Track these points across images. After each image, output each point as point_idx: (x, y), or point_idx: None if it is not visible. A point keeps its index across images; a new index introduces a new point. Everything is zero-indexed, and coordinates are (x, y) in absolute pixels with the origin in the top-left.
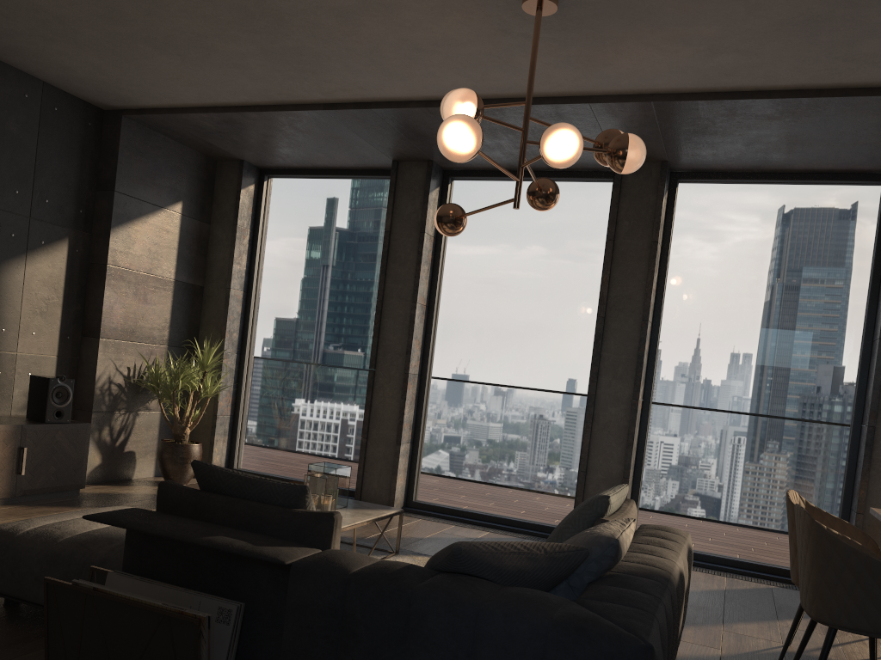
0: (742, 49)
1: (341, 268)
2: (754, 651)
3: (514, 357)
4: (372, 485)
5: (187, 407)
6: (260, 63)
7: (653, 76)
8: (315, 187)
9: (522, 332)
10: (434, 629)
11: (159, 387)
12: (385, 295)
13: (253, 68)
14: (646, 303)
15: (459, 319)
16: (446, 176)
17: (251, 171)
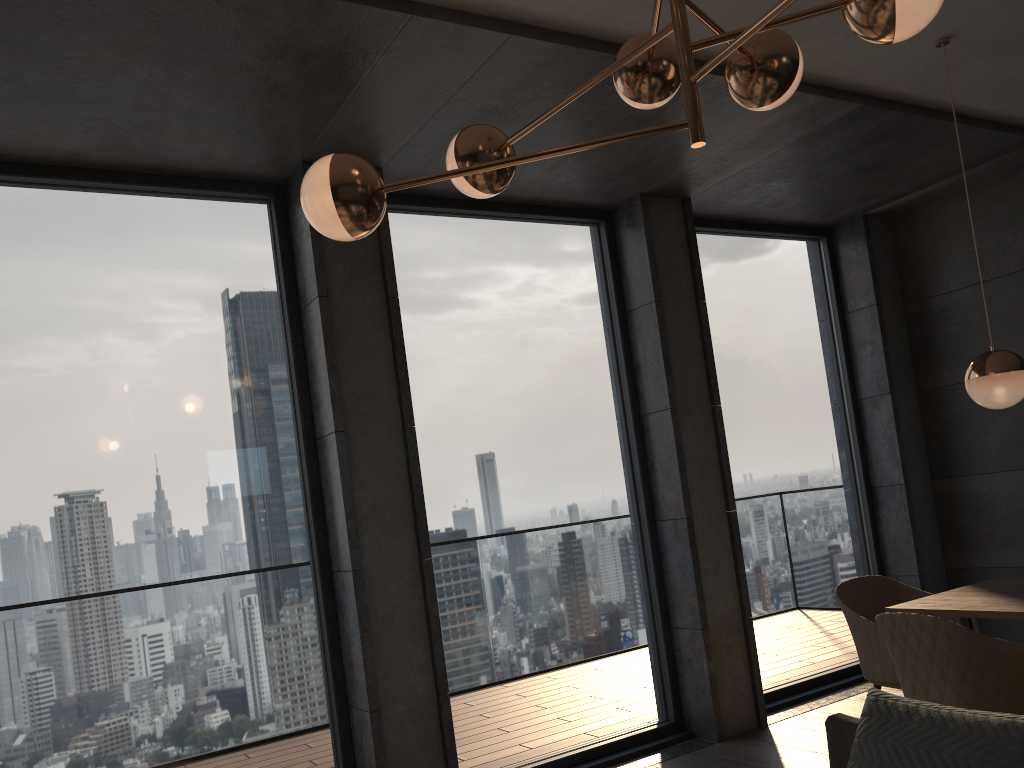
0: None
1: None
2: None
3: (159, 541)
4: None
5: None
6: None
7: None
8: None
9: (163, 487)
10: None
11: None
12: None
13: None
14: (405, 399)
15: (4, 485)
16: None
17: None
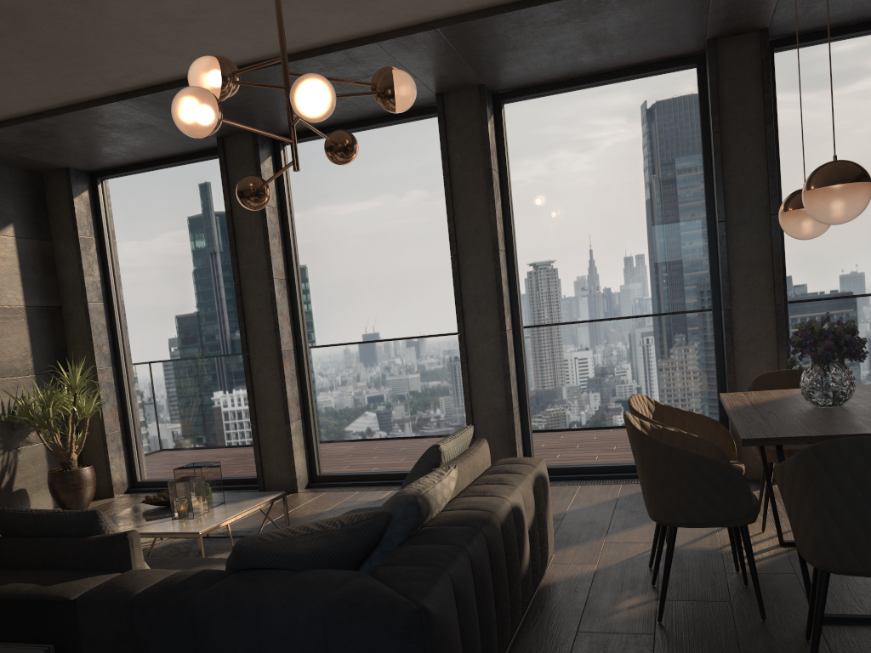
0: None
1: (195, 258)
2: (630, 558)
3: (383, 313)
4: (272, 469)
5: (69, 432)
6: (26, 66)
7: (427, 3)
8: (150, 181)
9: (385, 285)
10: (219, 635)
11: (33, 418)
12: (242, 277)
13: (22, 72)
14: (493, 233)
15: (322, 285)
16: (276, 143)
17: (81, 177)
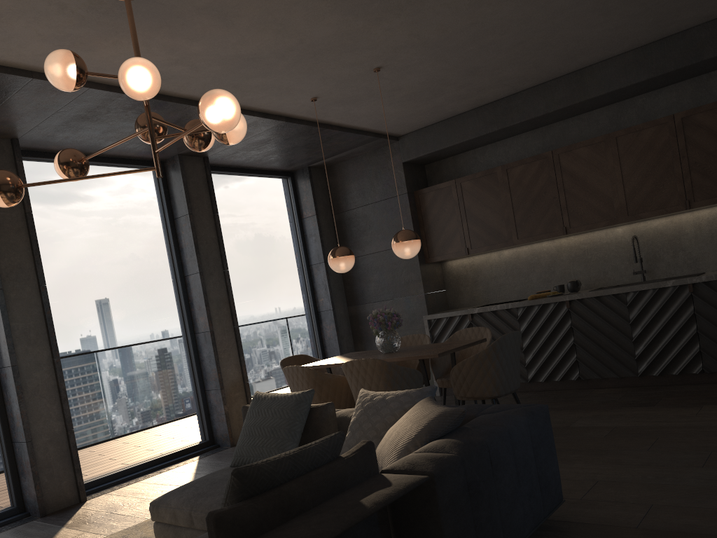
0: (195, 65)
1: None
2: None
3: None
4: None
5: None
6: None
7: (110, 68)
8: None
9: None
10: (504, 455)
11: None
12: None
13: None
14: (40, 270)
15: None
16: None
17: None
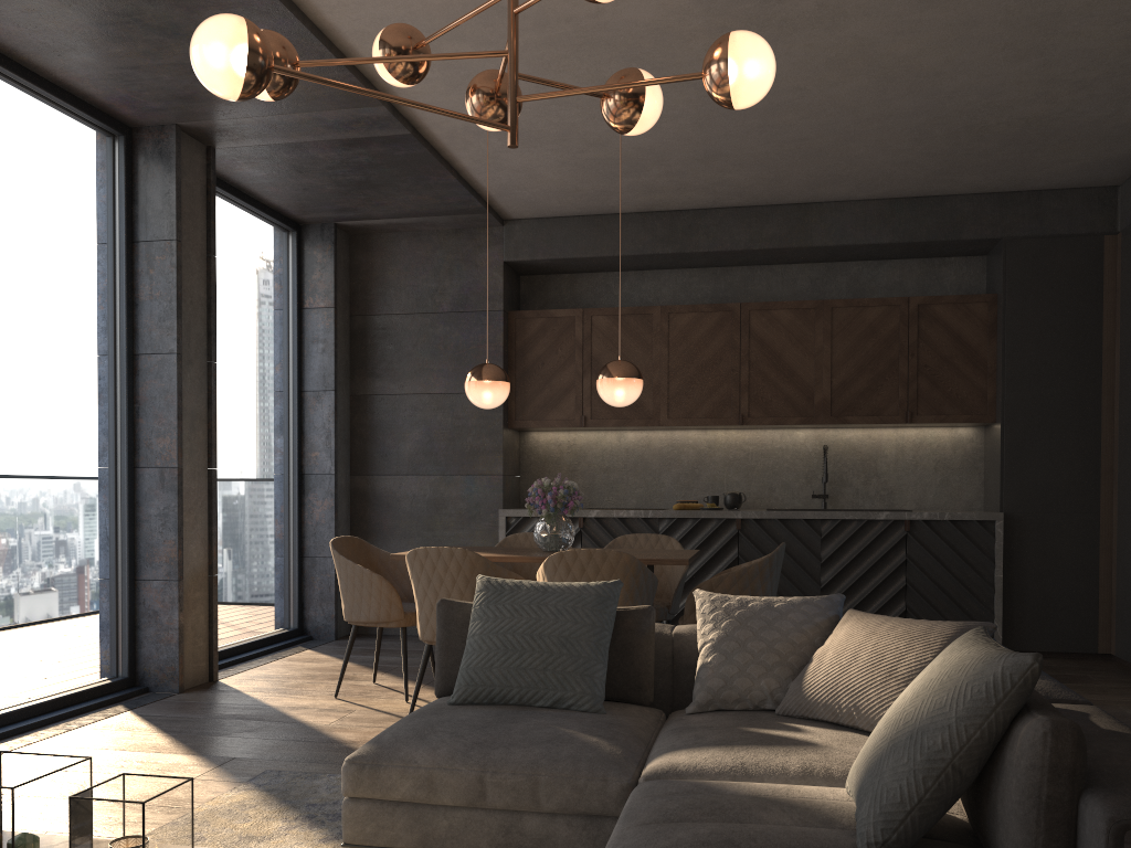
0: None
1: None
2: None
3: None
4: None
5: None
6: None
7: None
8: None
9: None
10: None
11: None
12: None
13: None
14: None
15: None
16: None
17: None
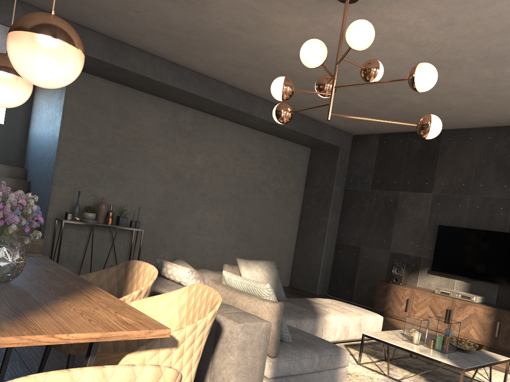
0: None
1: None
2: None
3: None
4: None
5: None
6: (509, 69)
7: None
8: None
9: None
10: None
11: None
12: None
13: None
14: None
15: None
16: None
17: None
